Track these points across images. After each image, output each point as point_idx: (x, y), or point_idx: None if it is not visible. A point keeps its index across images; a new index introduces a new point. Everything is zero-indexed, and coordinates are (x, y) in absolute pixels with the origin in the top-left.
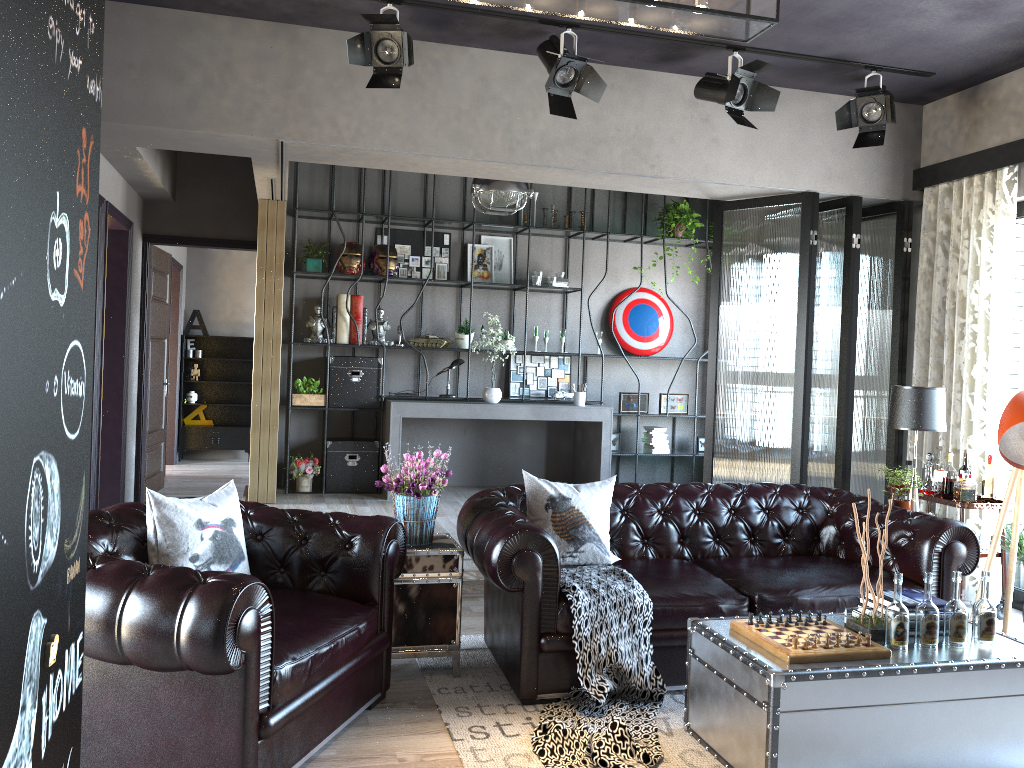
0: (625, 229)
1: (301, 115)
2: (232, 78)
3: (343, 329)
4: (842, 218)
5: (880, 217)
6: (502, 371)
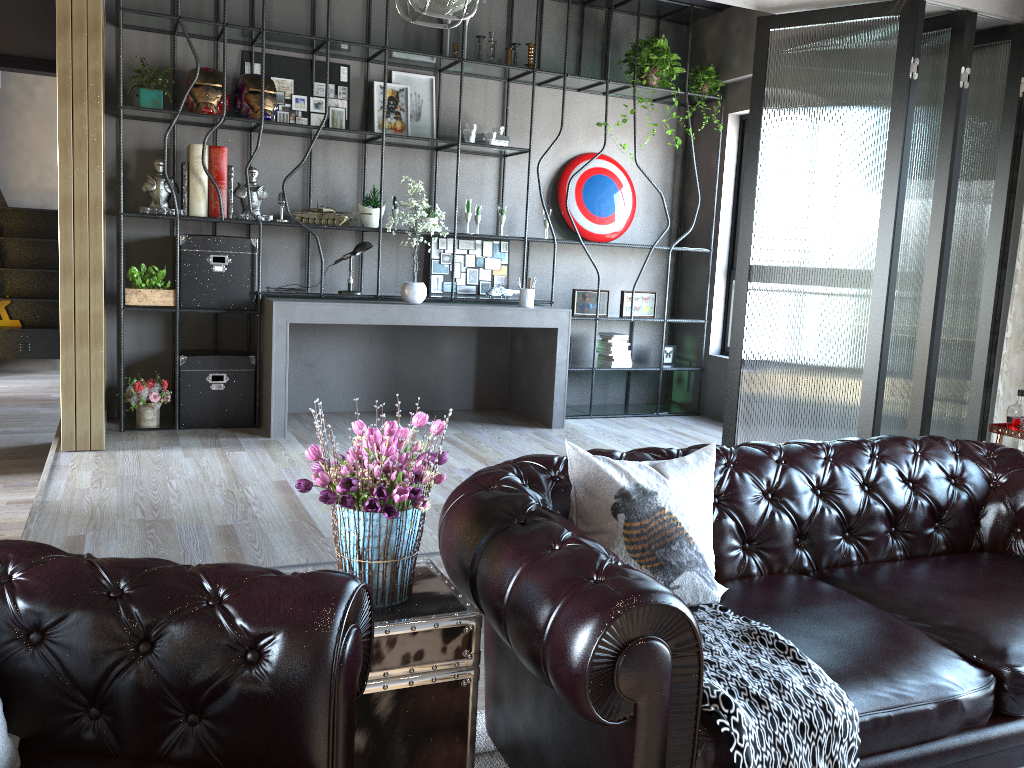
0: (580, 74)
1: None
2: None
3: (199, 196)
4: (943, 44)
5: (981, 49)
6: (420, 260)
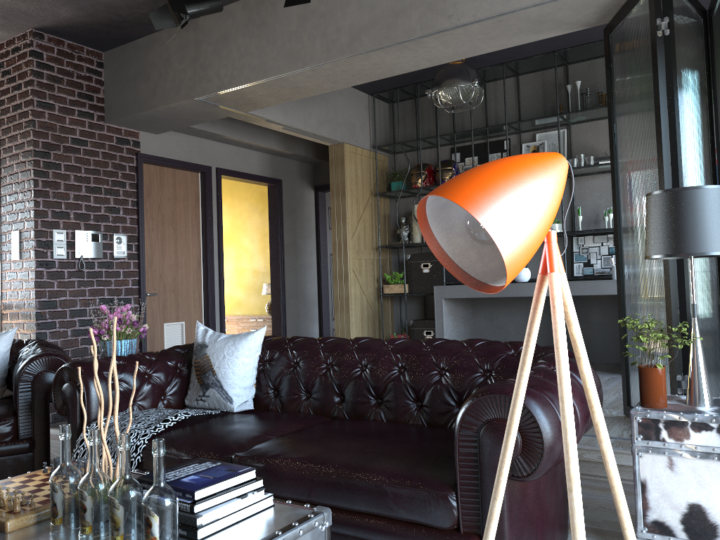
0: None
1: (202, 77)
2: (169, 67)
3: (416, 232)
4: None
5: None
6: (568, 254)
